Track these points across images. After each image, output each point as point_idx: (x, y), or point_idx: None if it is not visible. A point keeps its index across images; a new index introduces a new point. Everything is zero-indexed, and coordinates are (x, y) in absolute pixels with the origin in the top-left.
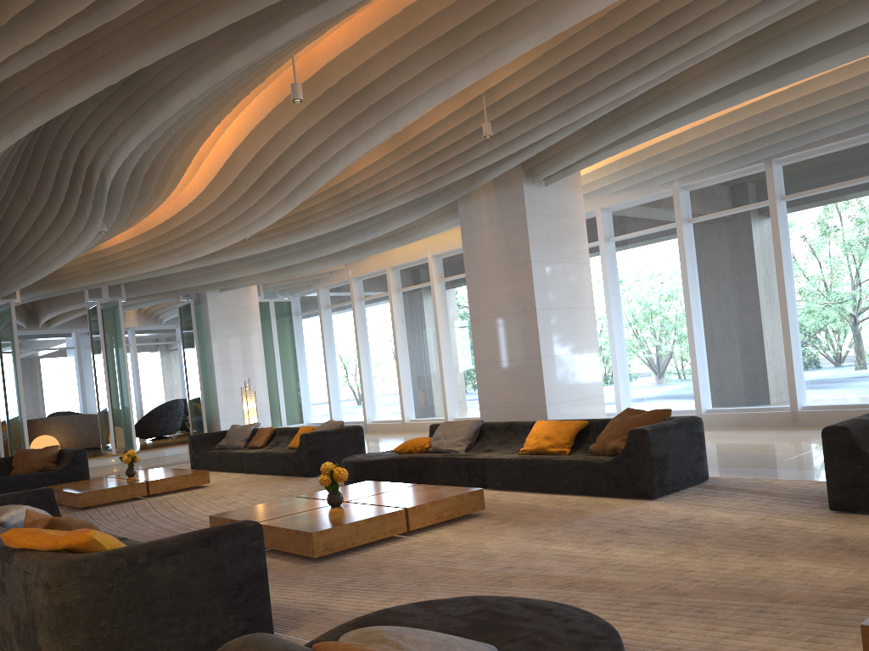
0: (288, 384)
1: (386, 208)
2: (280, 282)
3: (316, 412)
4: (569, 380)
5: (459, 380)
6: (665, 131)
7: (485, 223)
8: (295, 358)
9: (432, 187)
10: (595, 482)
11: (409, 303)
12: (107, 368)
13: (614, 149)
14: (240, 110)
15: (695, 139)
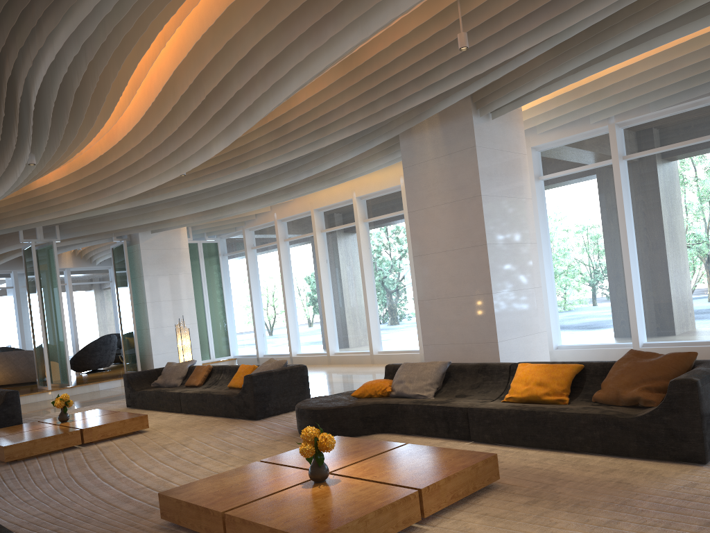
0: (215, 320)
1: (328, 142)
2: (208, 225)
3: (242, 345)
4: (517, 316)
5: (383, 315)
6: (643, 51)
7: (430, 157)
8: (222, 295)
9: (381, 118)
10: (620, 441)
11: (333, 243)
12: (42, 306)
13: (578, 75)
14: (185, 15)
15: (642, 72)
